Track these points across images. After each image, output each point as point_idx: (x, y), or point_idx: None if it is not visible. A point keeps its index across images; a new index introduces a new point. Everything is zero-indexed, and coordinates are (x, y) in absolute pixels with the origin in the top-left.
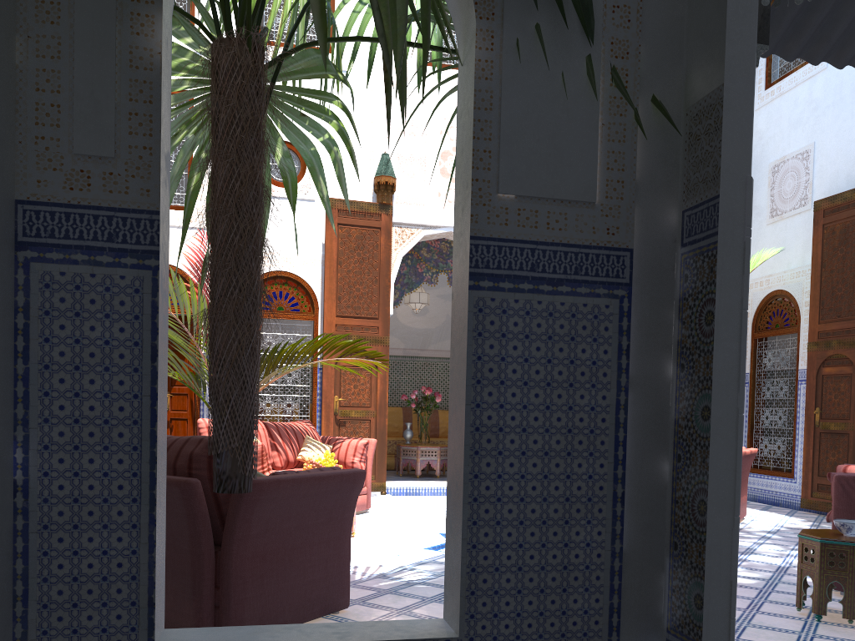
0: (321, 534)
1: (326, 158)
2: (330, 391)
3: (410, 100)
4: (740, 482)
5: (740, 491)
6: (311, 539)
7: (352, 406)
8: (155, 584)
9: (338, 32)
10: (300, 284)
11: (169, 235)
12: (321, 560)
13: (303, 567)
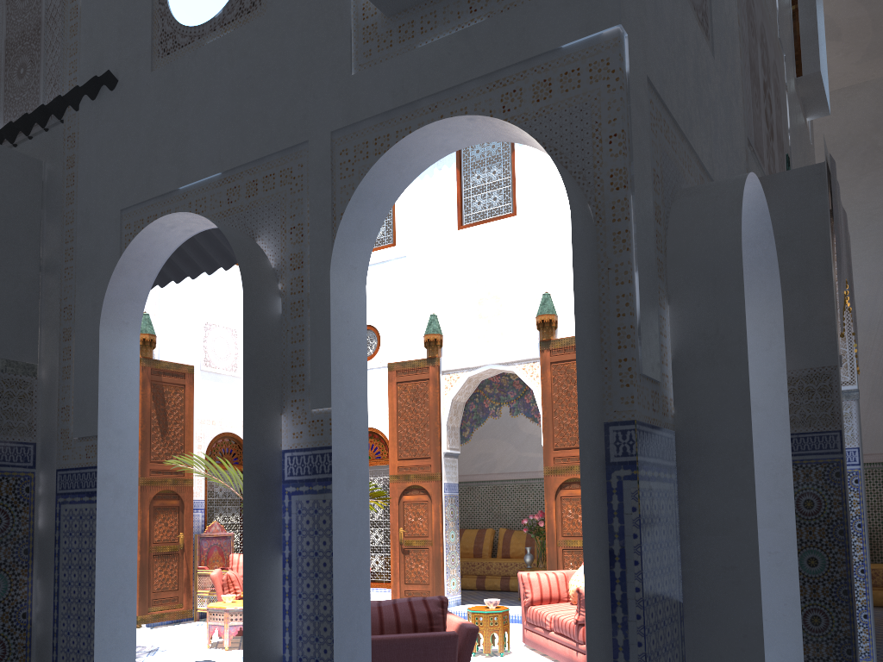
0: None
1: (394, 330)
2: (395, 523)
3: (451, 263)
4: None
5: None
6: None
7: (414, 536)
8: None
9: (398, 227)
10: (380, 435)
11: None
12: None
13: None
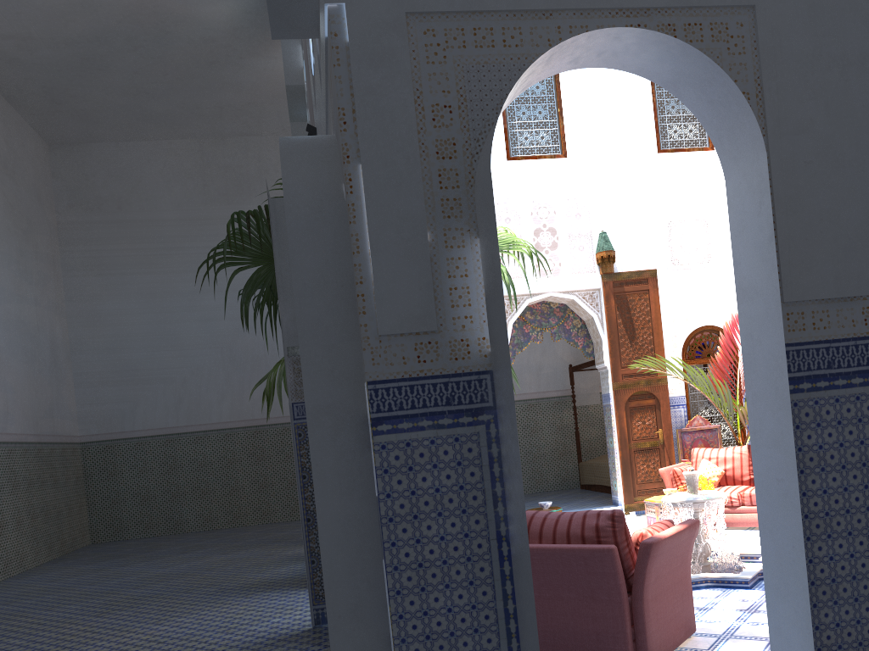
0: None
1: None
2: None
3: None
4: None
5: None
6: None
7: None
8: None
9: None
10: None
11: None
12: None
13: None
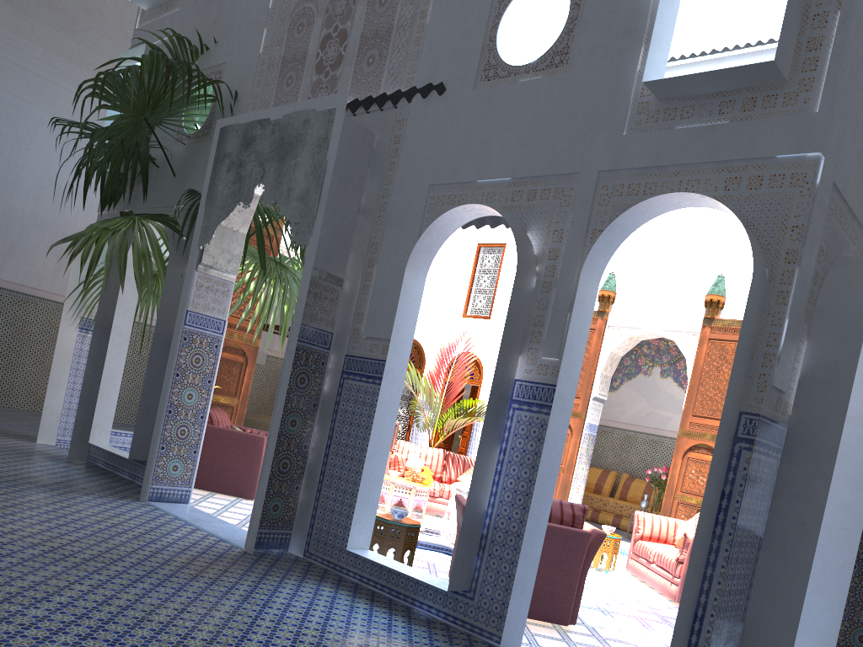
0: (238, 459)
1: None
2: None
3: (640, 230)
4: (162, 416)
5: (162, 419)
6: (232, 459)
7: None
8: (92, 424)
9: None
10: None
11: (476, 335)
12: (237, 470)
13: (225, 470)
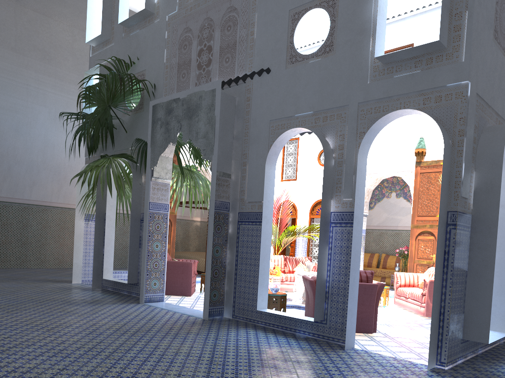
0: (180, 276)
1: None
2: None
3: None
4: (145, 258)
5: (145, 260)
6: (176, 276)
7: None
8: (103, 268)
9: None
10: None
11: (290, 190)
12: (180, 282)
13: (174, 282)
